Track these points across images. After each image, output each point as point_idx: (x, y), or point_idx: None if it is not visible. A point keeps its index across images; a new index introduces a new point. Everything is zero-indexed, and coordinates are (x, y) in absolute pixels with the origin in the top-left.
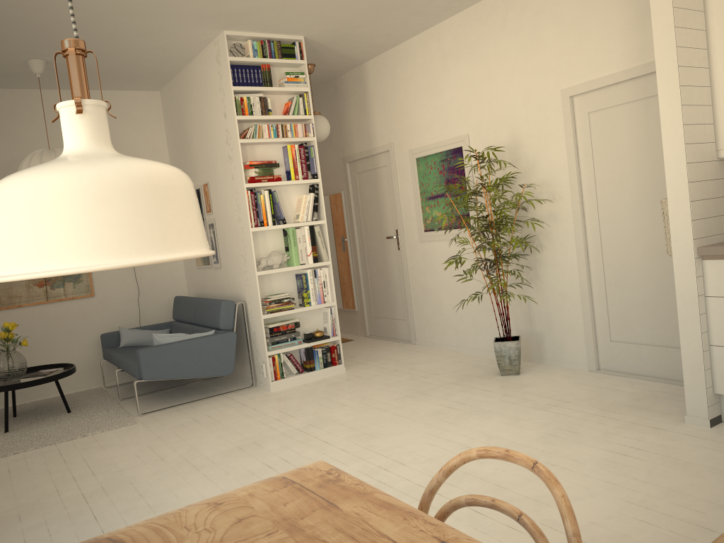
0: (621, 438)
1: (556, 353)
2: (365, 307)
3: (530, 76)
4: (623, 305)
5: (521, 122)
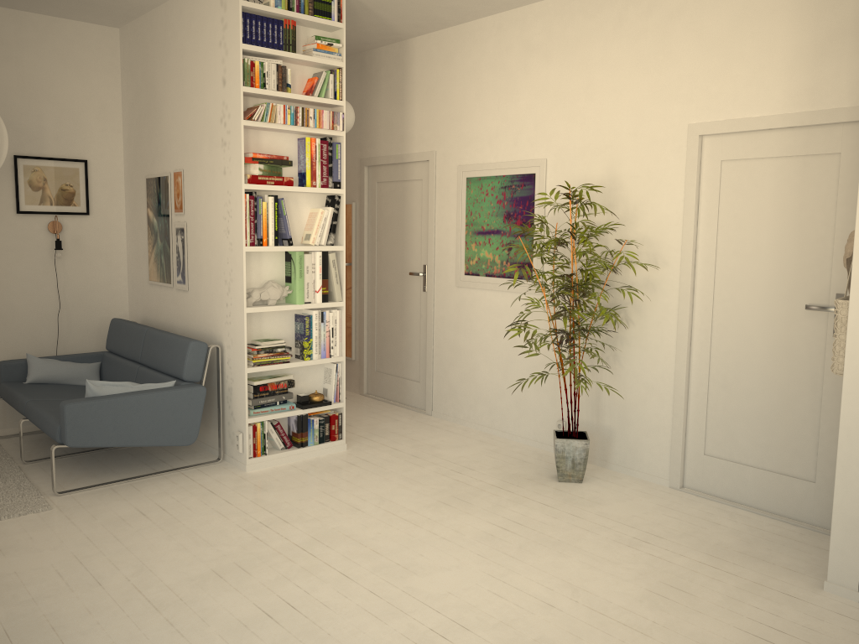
0: (751, 609)
1: (627, 458)
2: (365, 357)
3: (647, 99)
4: (730, 413)
5: (625, 157)
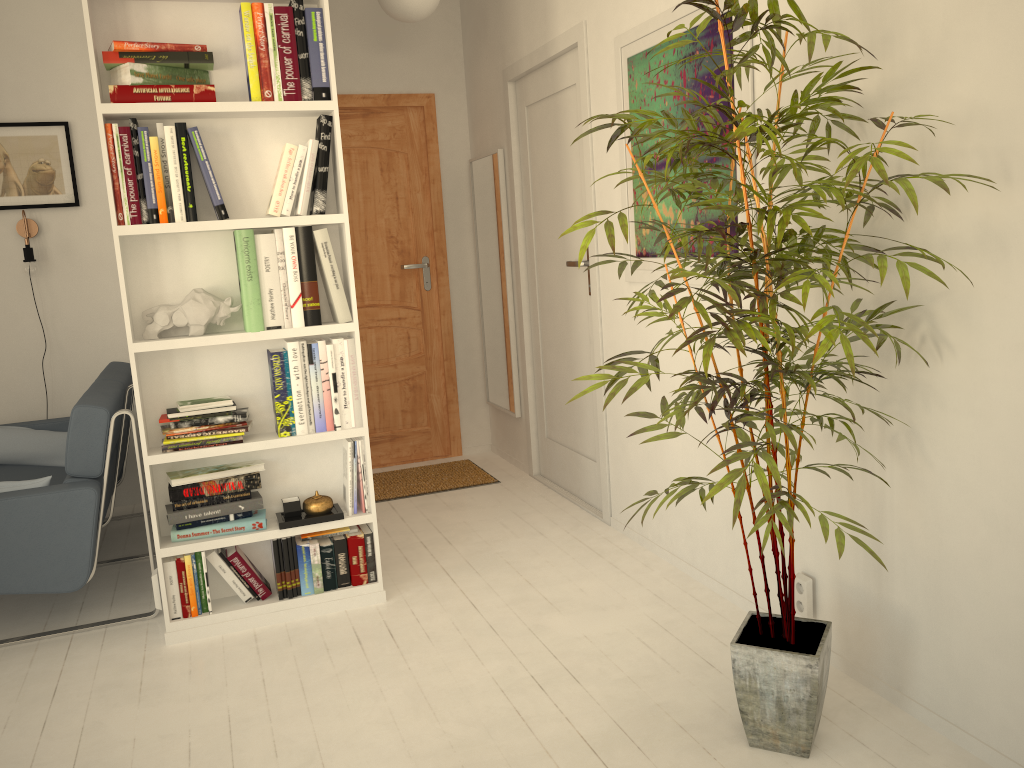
0: None
1: (948, 698)
2: (532, 413)
3: None
4: None
5: None
